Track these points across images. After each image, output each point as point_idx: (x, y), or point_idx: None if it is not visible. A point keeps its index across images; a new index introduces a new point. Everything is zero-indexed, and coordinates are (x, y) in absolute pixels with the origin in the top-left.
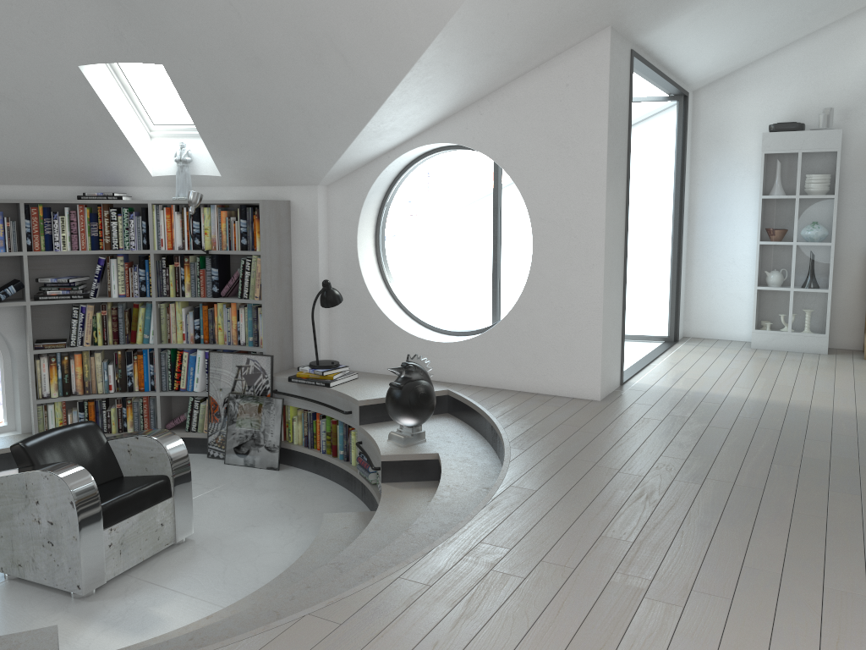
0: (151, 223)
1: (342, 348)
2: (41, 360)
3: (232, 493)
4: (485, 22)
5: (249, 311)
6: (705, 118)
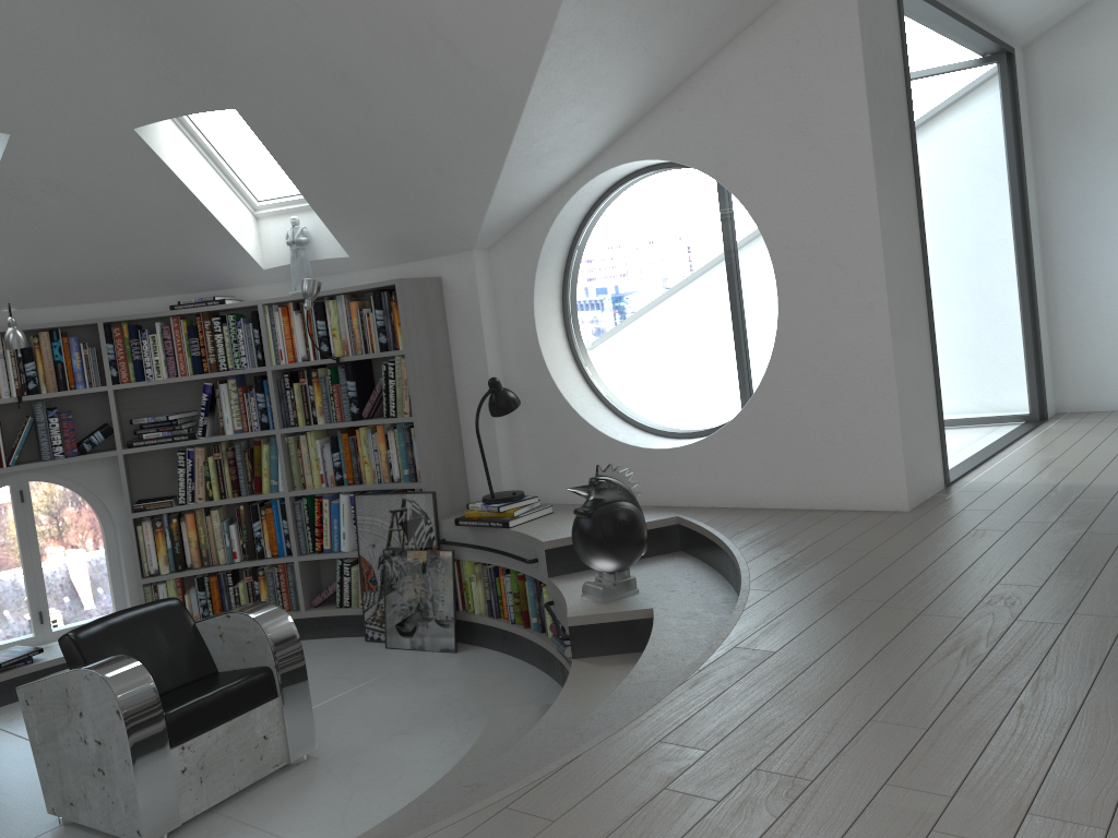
0: (264, 331)
1: (532, 473)
2: (143, 525)
3: (387, 689)
4: None
5: (399, 435)
6: (1047, 82)
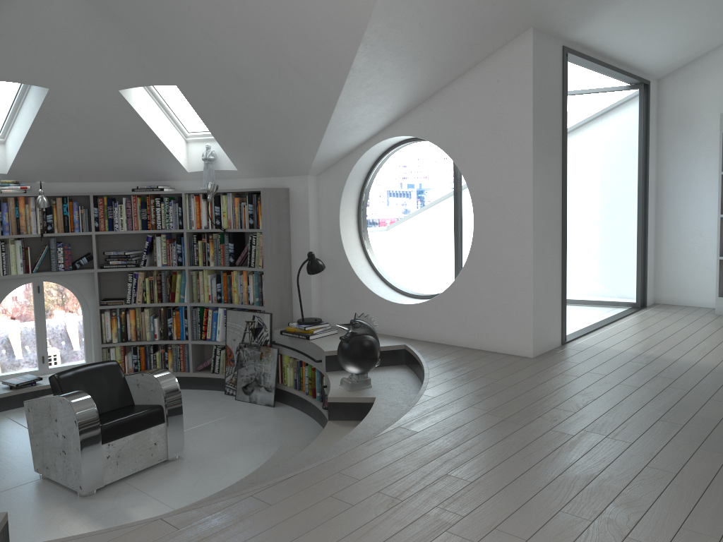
0: (184, 209)
1: (329, 308)
2: (105, 313)
3: (230, 423)
4: (400, 32)
5: (255, 277)
6: (670, 103)
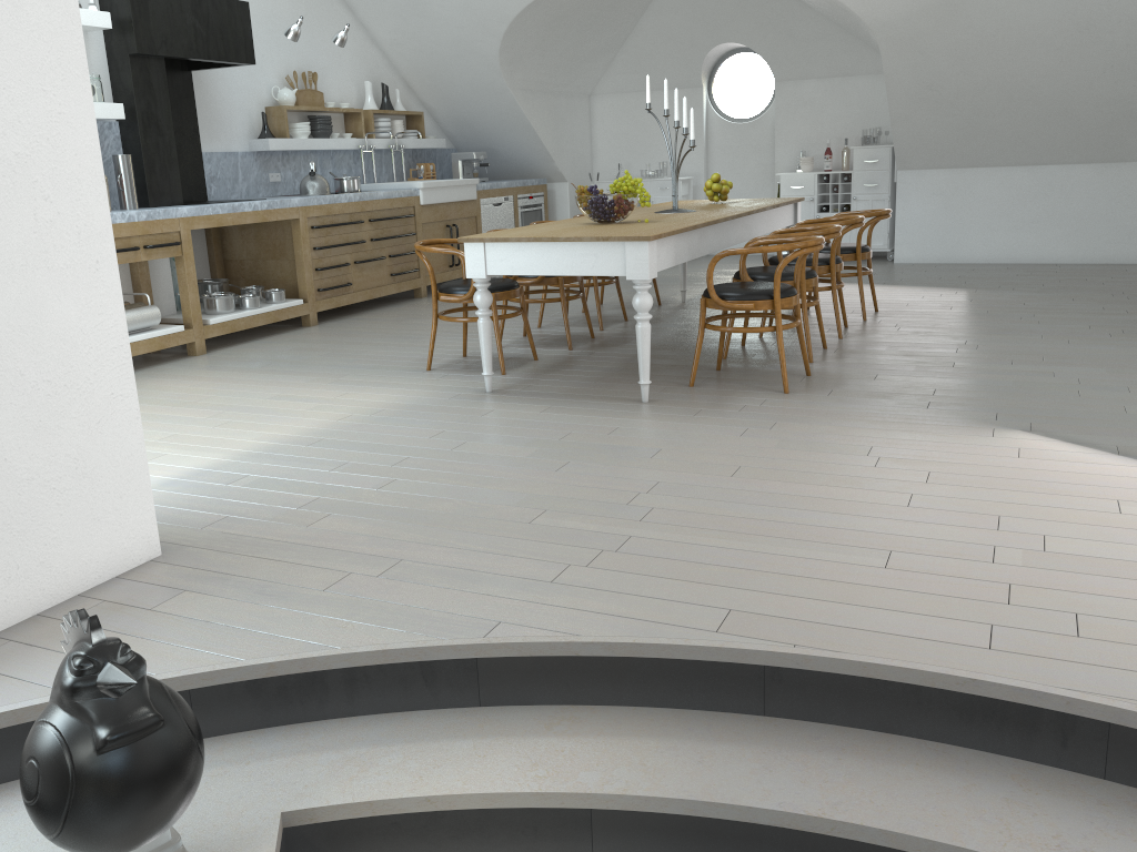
0: None
1: None
2: None
3: None
4: None
5: None
6: None
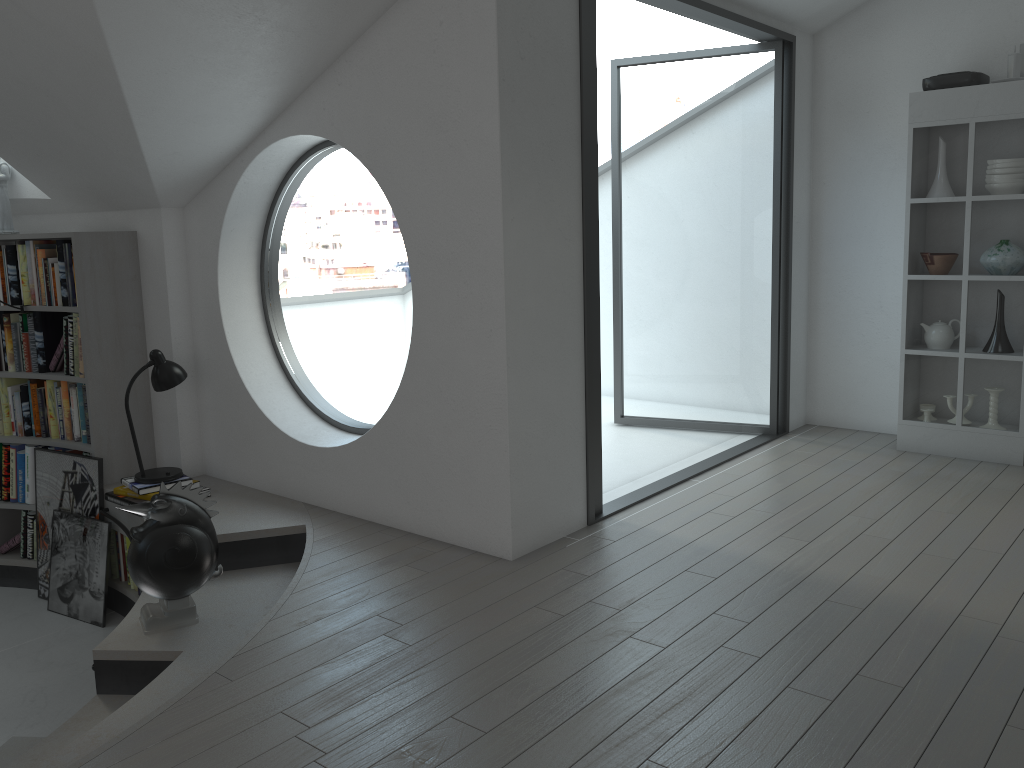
0: None
1: (213, 447)
2: None
3: None
4: None
5: (79, 393)
6: (833, 76)
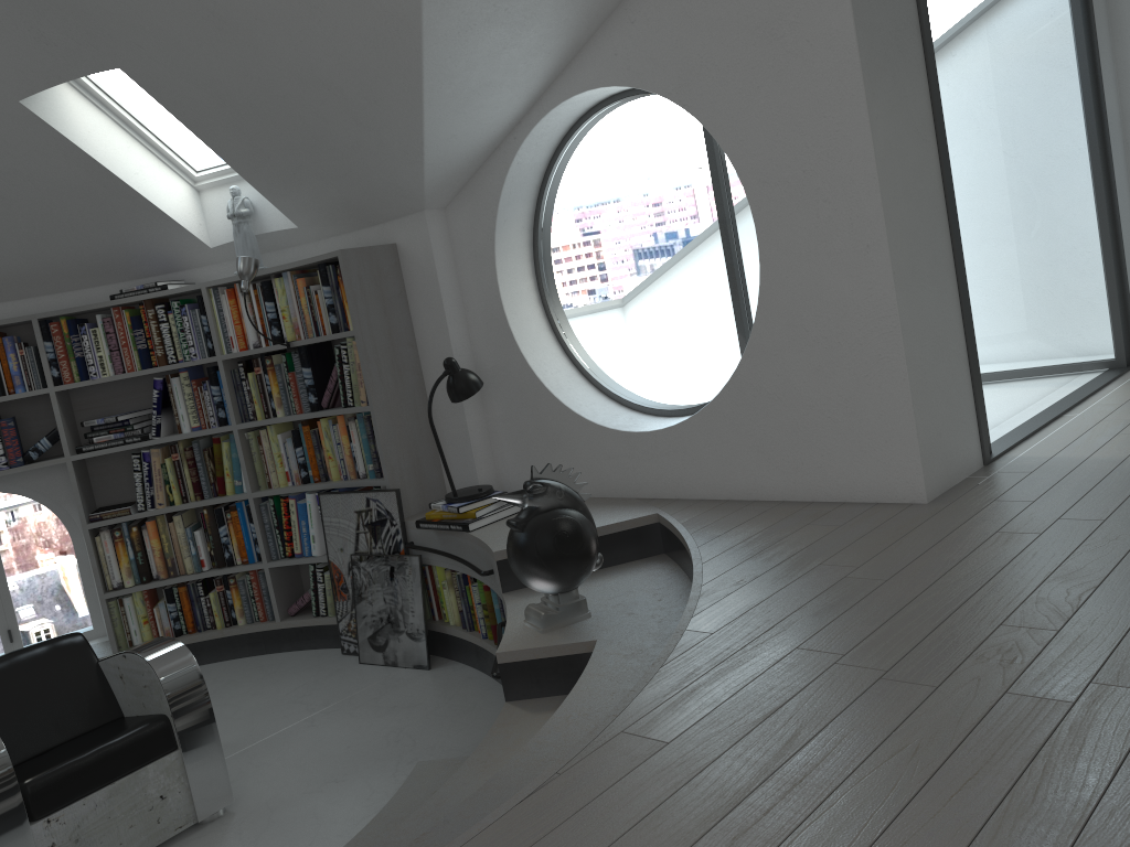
0: (211, 317)
1: (510, 462)
2: (101, 536)
3: (341, 718)
4: None
5: (360, 425)
6: None
